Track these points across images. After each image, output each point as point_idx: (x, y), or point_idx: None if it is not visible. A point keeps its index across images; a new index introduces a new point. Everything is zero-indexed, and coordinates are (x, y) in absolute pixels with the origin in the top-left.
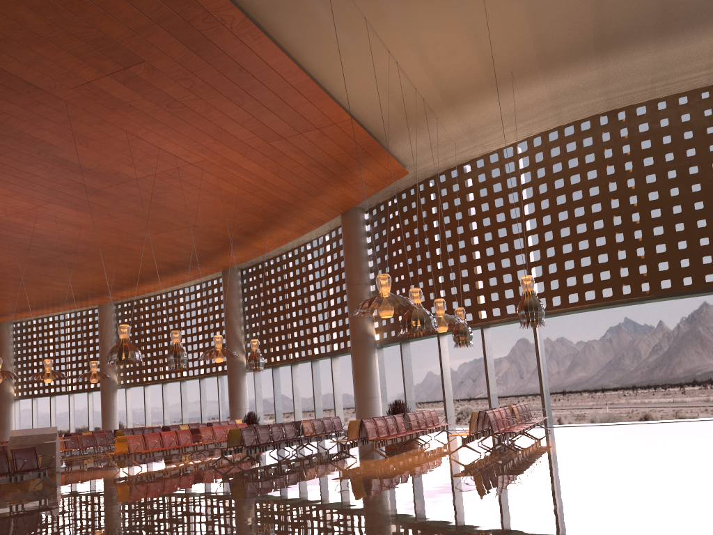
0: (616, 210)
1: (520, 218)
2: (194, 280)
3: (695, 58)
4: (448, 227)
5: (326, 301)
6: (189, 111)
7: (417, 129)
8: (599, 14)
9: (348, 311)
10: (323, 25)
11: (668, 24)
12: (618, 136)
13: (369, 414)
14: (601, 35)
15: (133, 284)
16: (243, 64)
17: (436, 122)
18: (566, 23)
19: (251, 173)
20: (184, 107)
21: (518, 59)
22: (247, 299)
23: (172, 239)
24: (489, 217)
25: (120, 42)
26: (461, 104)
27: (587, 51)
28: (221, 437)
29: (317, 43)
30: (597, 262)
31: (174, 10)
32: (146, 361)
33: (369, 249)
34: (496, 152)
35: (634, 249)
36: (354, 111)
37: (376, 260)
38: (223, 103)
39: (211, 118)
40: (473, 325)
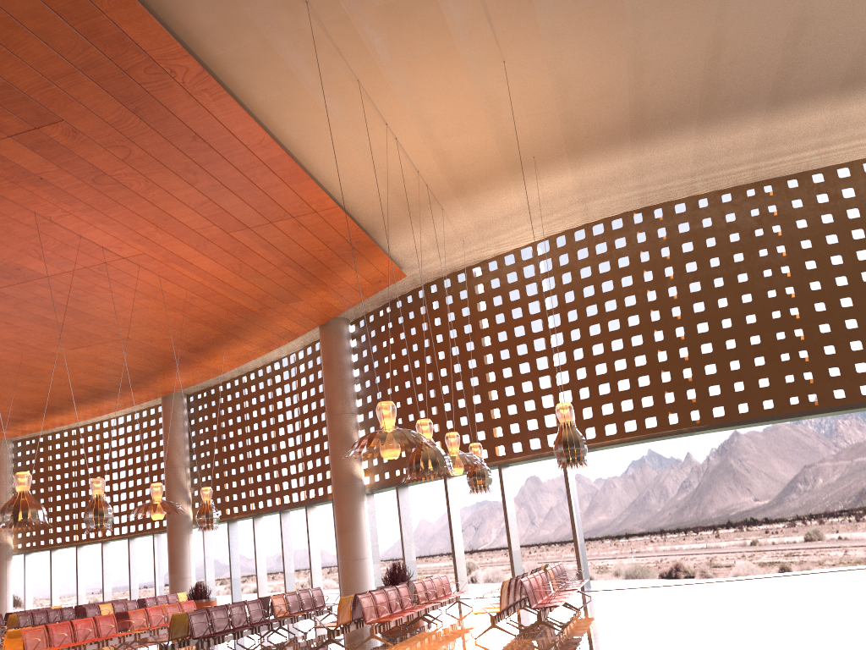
0: (657, 323)
1: (543, 332)
2: (124, 409)
3: (740, 150)
4: (455, 342)
5: (300, 435)
6: (123, 188)
7: (418, 221)
8: (638, 92)
9: (329, 448)
10: (304, 86)
11: (713, 108)
12: (655, 237)
13: (357, 581)
14: (639, 117)
15: (39, 415)
16: (198, 130)
17: (441, 214)
18: (599, 100)
19: (204, 272)
20: (117, 183)
21: (542, 141)
22: (195, 433)
23: (95, 356)
24: (506, 331)
25: (29, 93)
26: (472, 192)
27: (622, 135)
28: (159, 622)
29: (296, 109)
30: (638, 385)
31: (106, 54)
32: (55, 516)
33: (355, 370)
34: (511, 252)
35: (680, 369)
36: (341, 196)
37: (364, 384)
38: (170, 180)
39: (153, 198)
40: (489, 464)
